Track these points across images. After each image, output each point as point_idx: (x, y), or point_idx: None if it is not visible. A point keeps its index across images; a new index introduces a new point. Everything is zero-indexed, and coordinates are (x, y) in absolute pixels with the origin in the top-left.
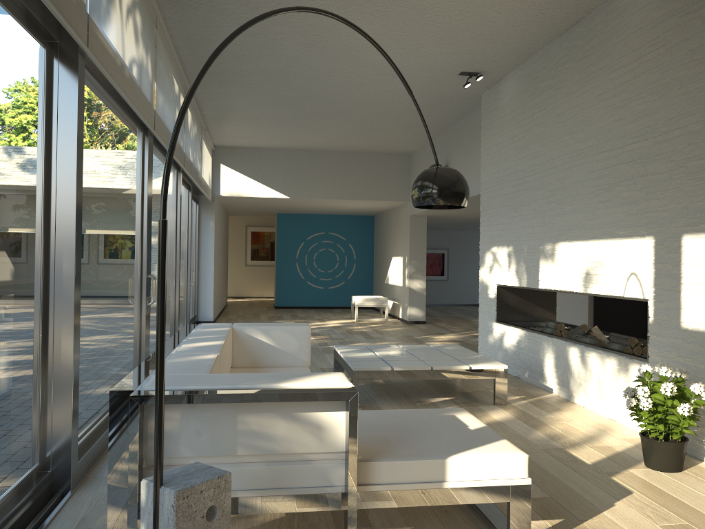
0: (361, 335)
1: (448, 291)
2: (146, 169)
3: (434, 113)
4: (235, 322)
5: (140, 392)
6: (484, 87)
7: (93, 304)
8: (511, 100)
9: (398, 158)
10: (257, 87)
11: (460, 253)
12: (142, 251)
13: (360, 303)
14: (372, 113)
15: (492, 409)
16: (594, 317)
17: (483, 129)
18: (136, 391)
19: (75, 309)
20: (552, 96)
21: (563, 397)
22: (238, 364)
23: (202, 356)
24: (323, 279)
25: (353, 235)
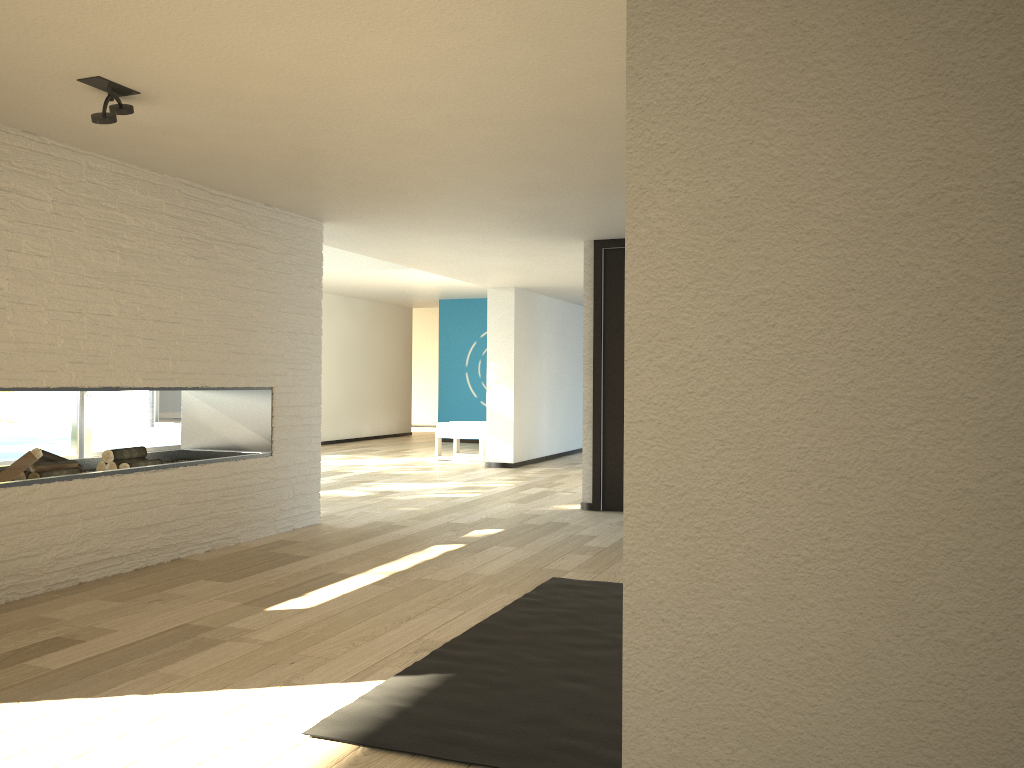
0: None
1: None
2: None
3: None
4: None
5: None
6: None
7: None
8: None
9: None
10: None
11: None
12: None
13: (441, 432)
14: None
15: None
16: (592, 459)
17: None
18: None
19: None
20: None
21: None
22: None
23: None
24: None
25: None
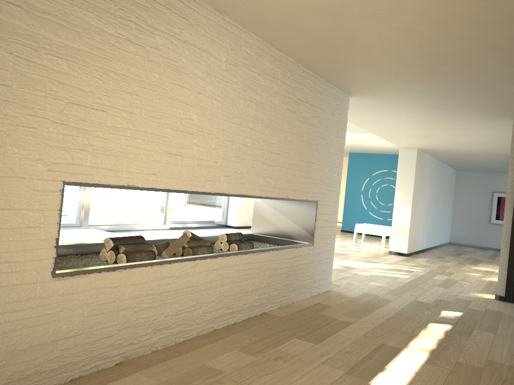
0: None
1: None
2: None
3: None
4: None
5: None
6: None
7: None
8: None
9: None
10: None
11: None
12: None
13: (358, 229)
14: None
15: None
16: (507, 267)
17: None
18: None
19: None
20: None
21: None
22: None
23: None
24: (382, 211)
25: None
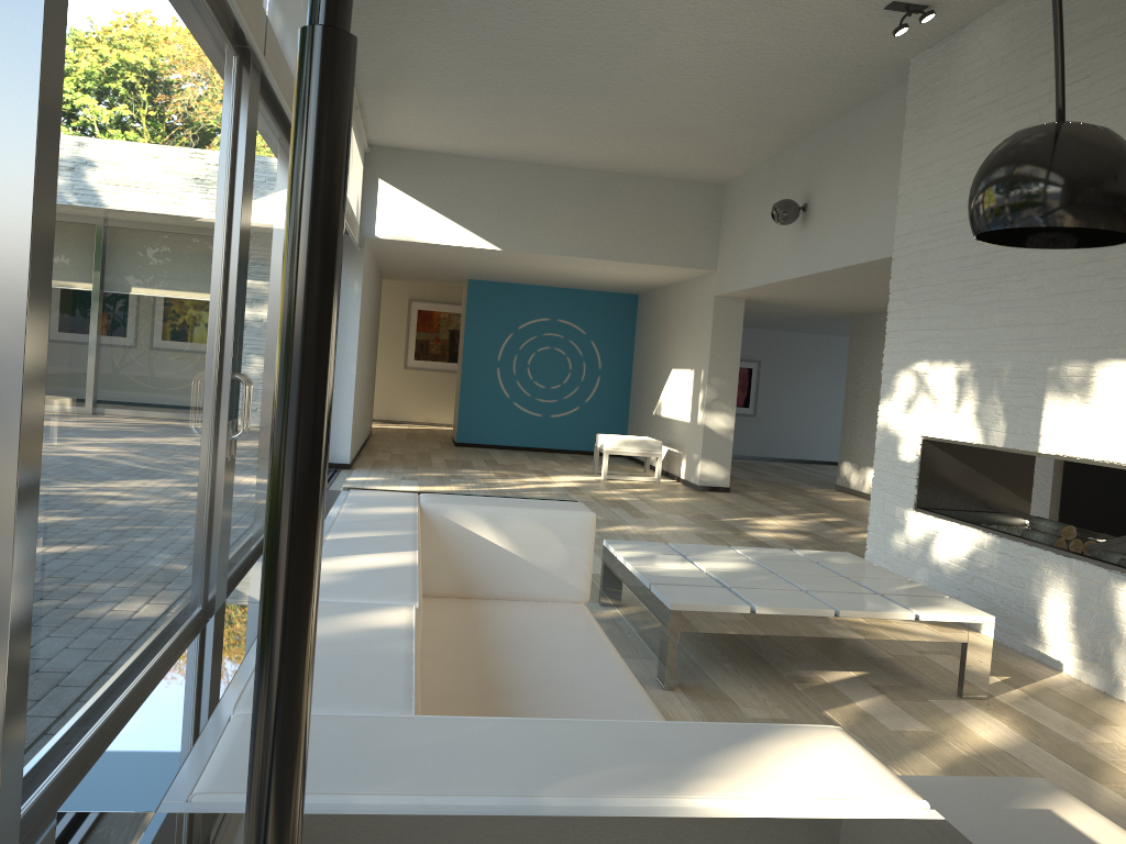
0: (623, 510)
1: (754, 435)
2: (241, 140)
3: (799, 98)
4: (388, 467)
5: (172, 837)
6: (923, 42)
7: (90, 440)
8: (990, 67)
9: (701, 190)
10: (471, 15)
11: (779, 371)
12: (224, 320)
13: (613, 448)
14: (679, 92)
15: (963, 711)
16: (1061, 504)
17: (910, 128)
18: (160, 825)
19: (22, 458)
20: (1111, 49)
21: (1093, 686)
22: (429, 590)
23: (373, 615)
24: (542, 401)
25: (599, 327)
